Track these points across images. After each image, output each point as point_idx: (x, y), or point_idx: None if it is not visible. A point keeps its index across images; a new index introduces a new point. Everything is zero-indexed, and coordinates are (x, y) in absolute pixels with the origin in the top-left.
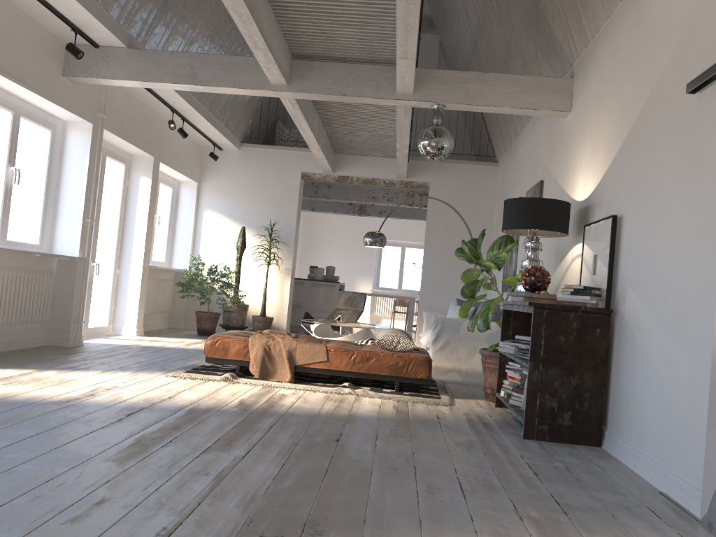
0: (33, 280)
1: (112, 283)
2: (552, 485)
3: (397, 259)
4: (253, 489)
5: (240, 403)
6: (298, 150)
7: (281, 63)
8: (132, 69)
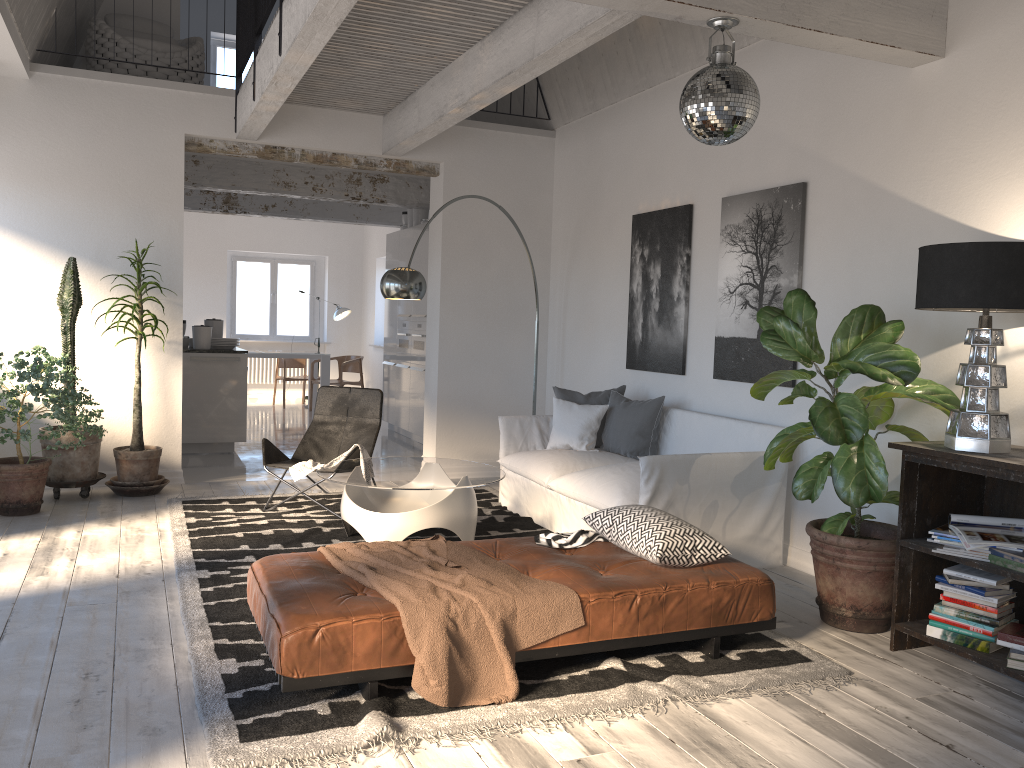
0: None
1: None
2: None
3: (265, 283)
4: None
5: None
6: (174, 88)
7: None
8: None
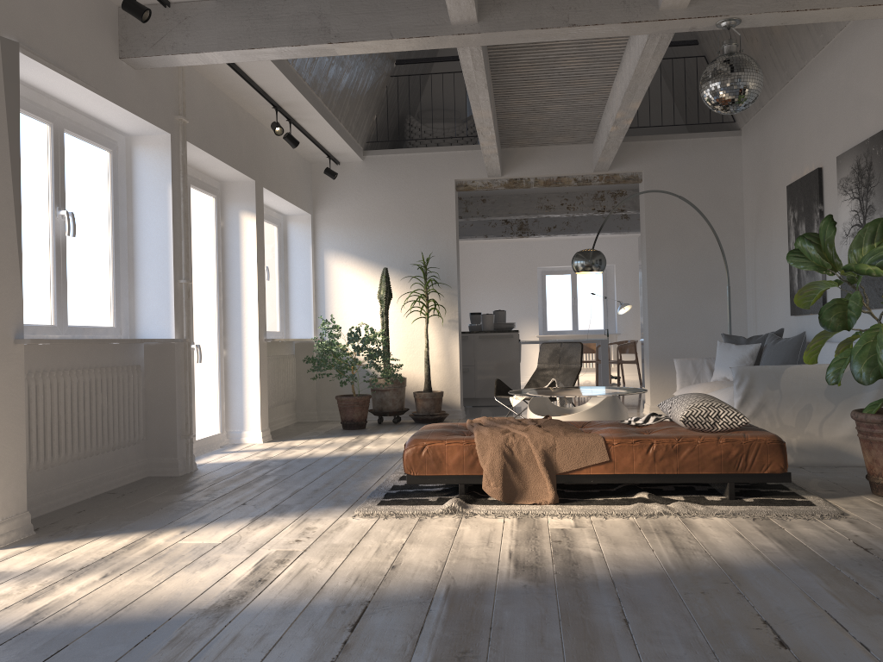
0: (114, 383)
1: (219, 370)
2: None
3: (567, 290)
4: None
5: (516, 562)
6: (446, 150)
7: None
8: (226, 32)
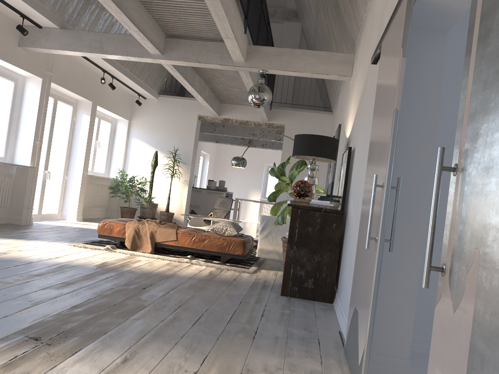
0: None
1: (62, 185)
2: (266, 322)
3: None
4: (52, 311)
5: (102, 263)
6: (196, 100)
7: (154, 40)
8: (62, 43)
